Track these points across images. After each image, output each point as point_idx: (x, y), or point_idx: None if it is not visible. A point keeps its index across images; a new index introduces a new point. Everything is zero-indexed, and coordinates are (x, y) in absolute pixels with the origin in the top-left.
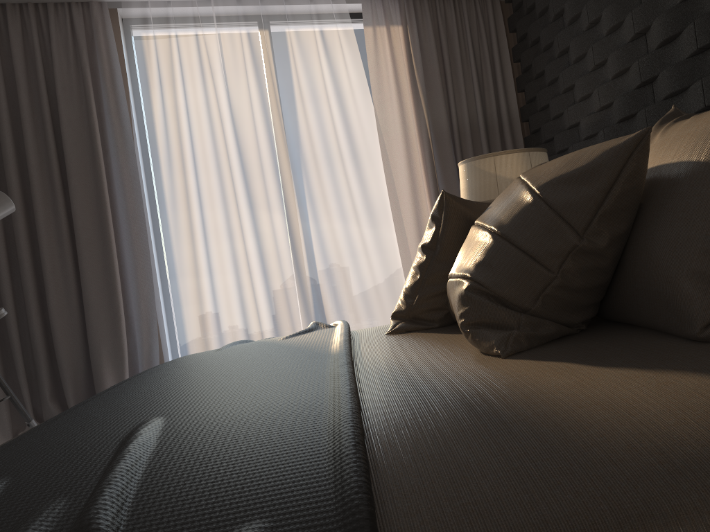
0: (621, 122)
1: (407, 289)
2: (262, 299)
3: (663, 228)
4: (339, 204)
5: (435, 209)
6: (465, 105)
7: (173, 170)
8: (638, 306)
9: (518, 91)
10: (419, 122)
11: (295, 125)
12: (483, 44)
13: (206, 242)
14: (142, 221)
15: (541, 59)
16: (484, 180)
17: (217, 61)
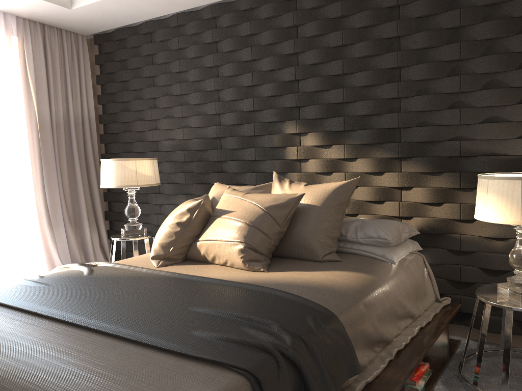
0: (197, 150)
1: (164, 243)
2: None
3: (305, 225)
4: None
5: (193, 207)
6: (61, 105)
7: None
8: (291, 251)
9: (99, 104)
10: (29, 112)
11: None
12: (75, 66)
13: None
14: None
15: (129, 94)
16: (128, 173)
17: None
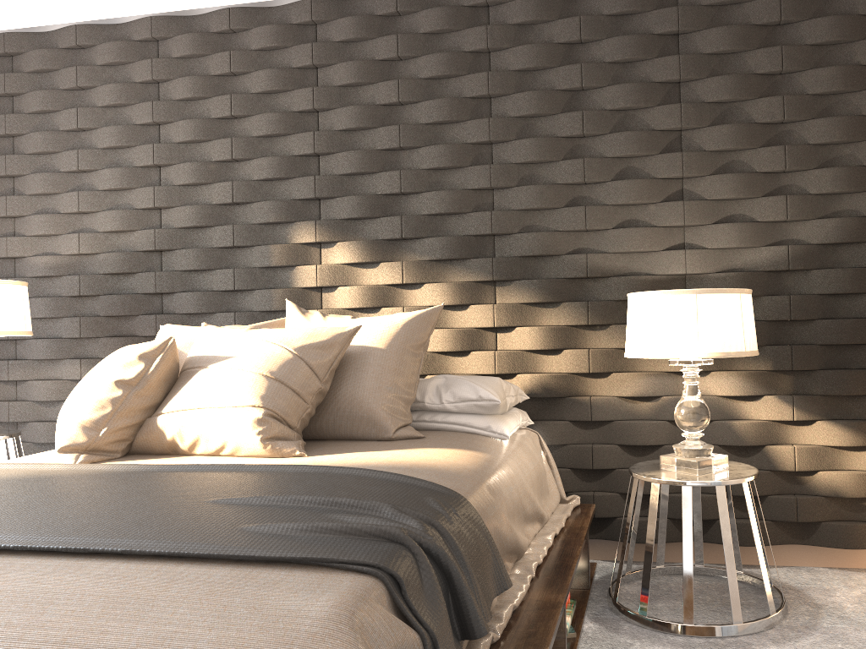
0: (109, 275)
1: (87, 422)
2: None
3: (361, 381)
4: None
5: (152, 350)
6: None
7: None
8: (337, 426)
9: None
10: None
11: None
12: None
13: None
14: None
15: None
16: None
17: None
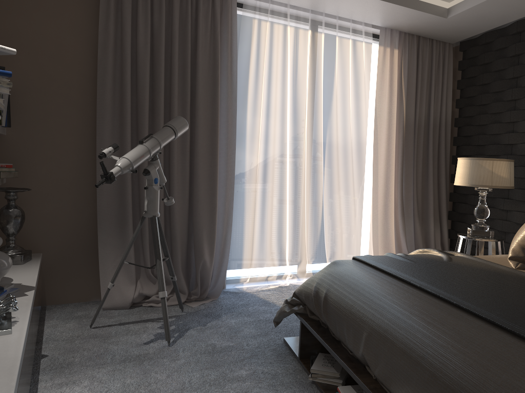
0: None
1: (524, 245)
2: (289, 211)
3: None
4: (344, 157)
5: None
6: (424, 109)
7: (256, 116)
8: None
9: (456, 108)
10: (399, 114)
11: (329, 100)
12: (439, 72)
13: (266, 167)
14: (234, 147)
15: (488, 97)
16: (484, 173)
17: (290, 47)
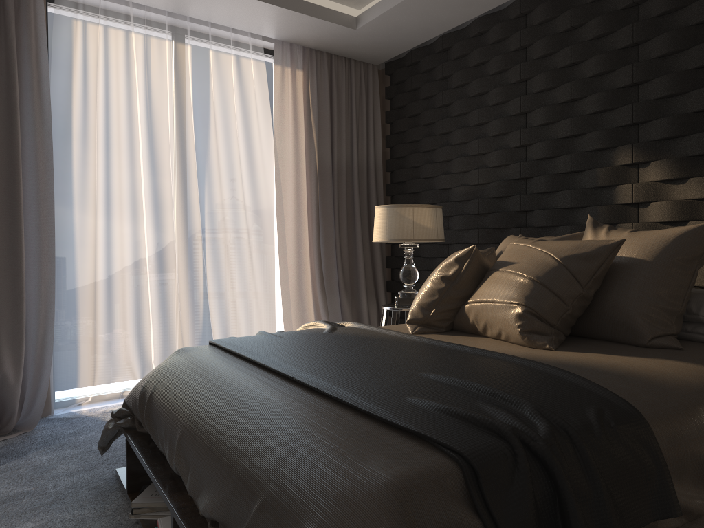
0: (495, 198)
1: (424, 304)
2: (153, 293)
3: (624, 290)
4: (234, 215)
5: (462, 255)
6: (345, 149)
7: (88, 159)
8: (602, 328)
9: (387, 147)
10: (309, 155)
11: (206, 137)
12: (363, 102)
13: (110, 233)
14: (51, 204)
15: (419, 131)
16: (403, 223)
17: (140, 63)
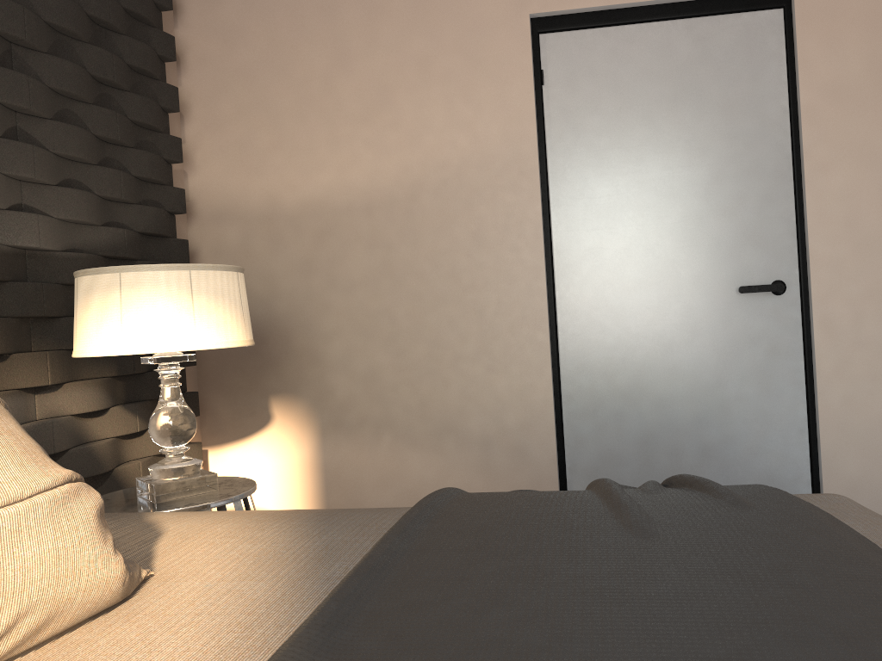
0: None
1: None
2: None
3: None
4: None
5: None
6: None
7: None
8: None
9: None
10: None
11: None
12: None
13: None
14: None
15: None
16: None
17: None
